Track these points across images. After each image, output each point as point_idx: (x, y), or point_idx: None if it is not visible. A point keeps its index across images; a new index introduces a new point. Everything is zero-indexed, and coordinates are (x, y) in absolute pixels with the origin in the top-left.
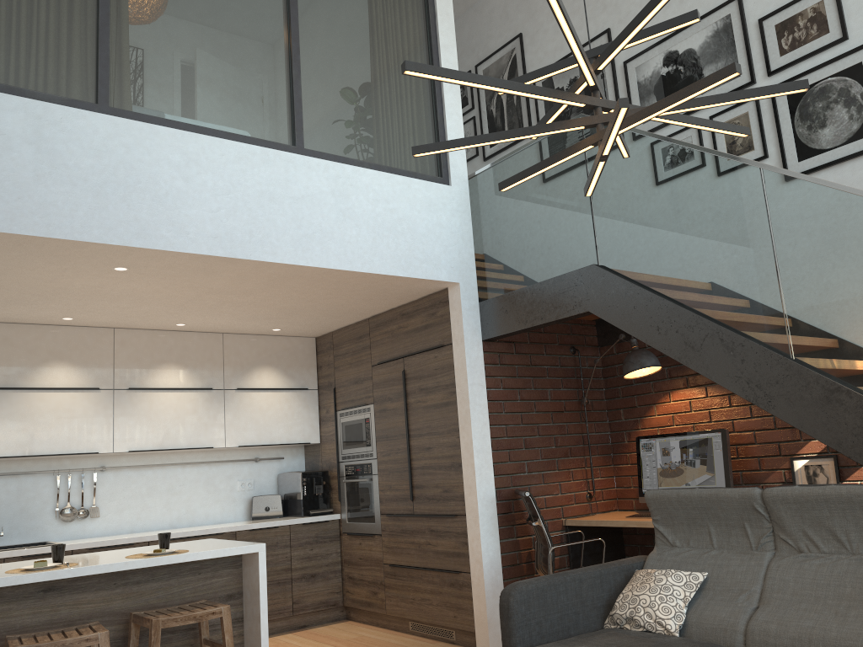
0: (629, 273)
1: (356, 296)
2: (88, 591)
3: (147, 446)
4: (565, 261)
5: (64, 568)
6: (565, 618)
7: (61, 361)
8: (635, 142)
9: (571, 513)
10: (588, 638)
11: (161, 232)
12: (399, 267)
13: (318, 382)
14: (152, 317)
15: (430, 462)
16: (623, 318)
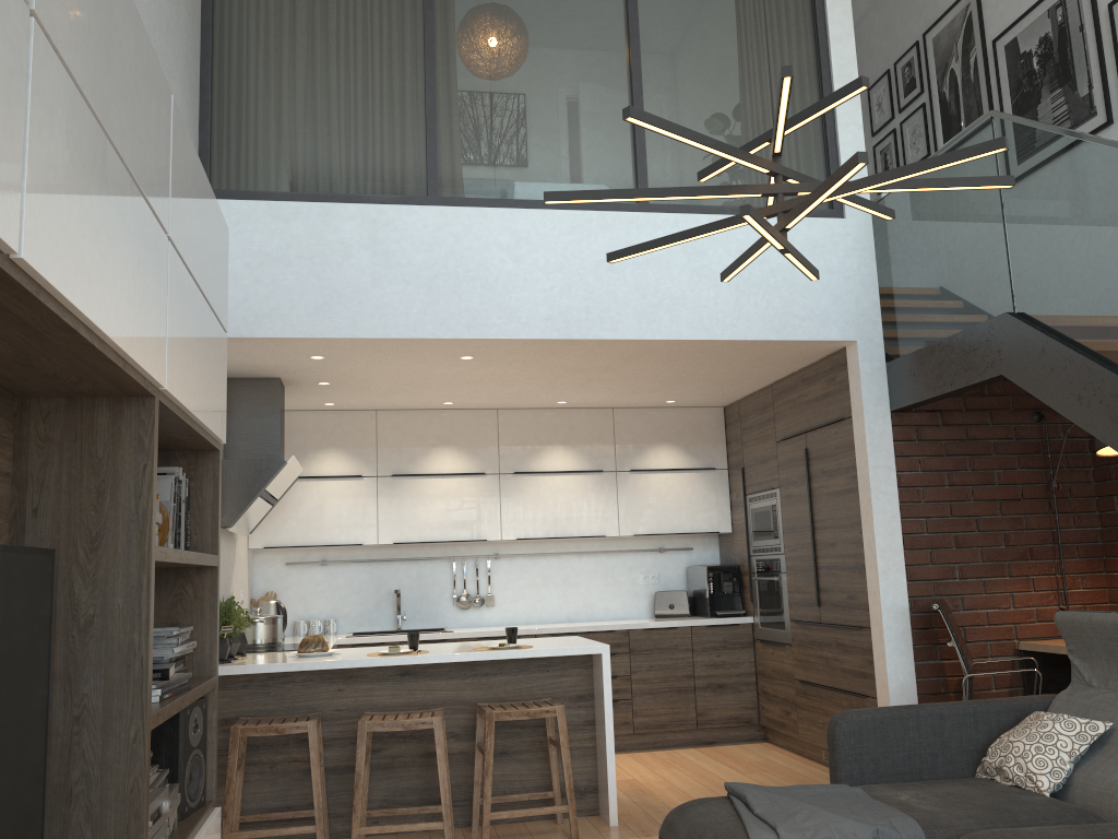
0: (1049, 323)
1: (736, 363)
2: (439, 679)
3: (535, 534)
4: (978, 308)
5: (412, 654)
6: (914, 759)
7: (448, 446)
8: (1053, 145)
9: (1030, 634)
10: (933, 784)
11: (492, 320)
12: (772, 329)
13: (728, 461)
14: (527, 397)
15: (834, 562)
16: (1039, 384)
